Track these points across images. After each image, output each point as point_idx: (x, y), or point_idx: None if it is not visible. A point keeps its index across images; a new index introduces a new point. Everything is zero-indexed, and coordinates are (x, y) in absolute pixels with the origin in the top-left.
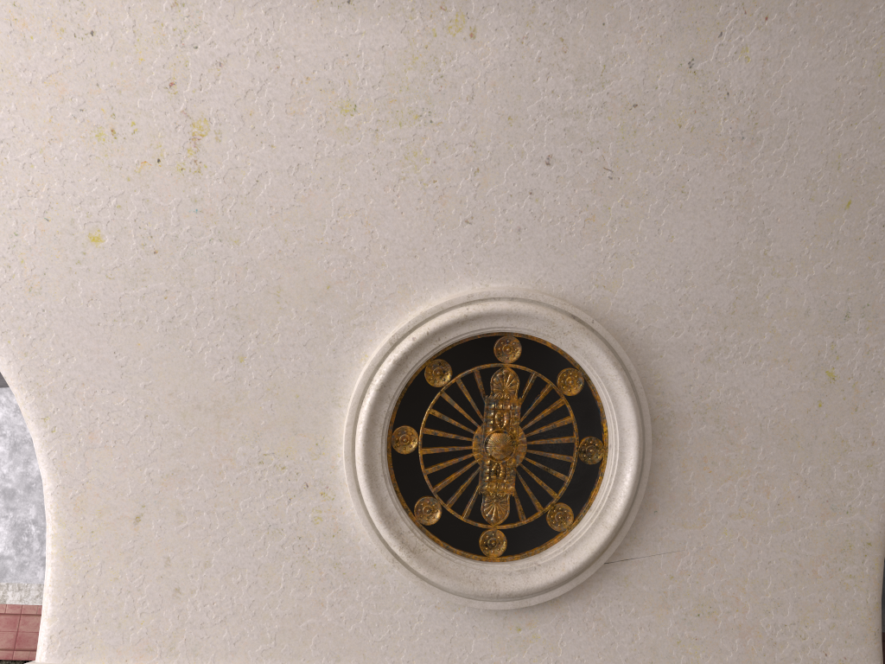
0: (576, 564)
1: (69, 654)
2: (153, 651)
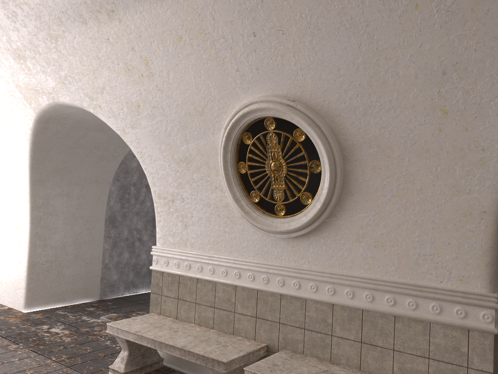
0: (307, 219)
1: (162, 244)
2: (181, 245)
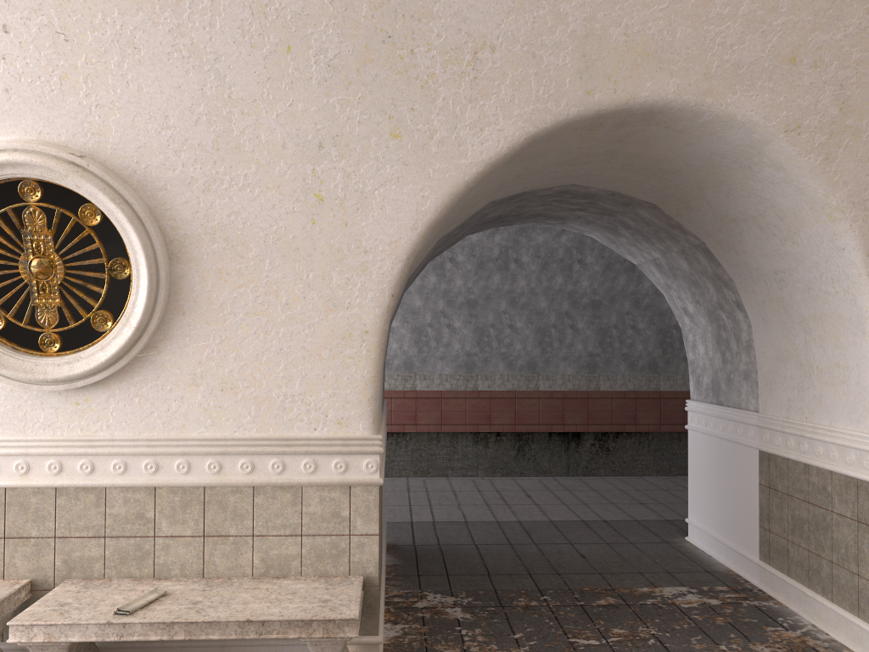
0: (108, 356)
1: None
2: None
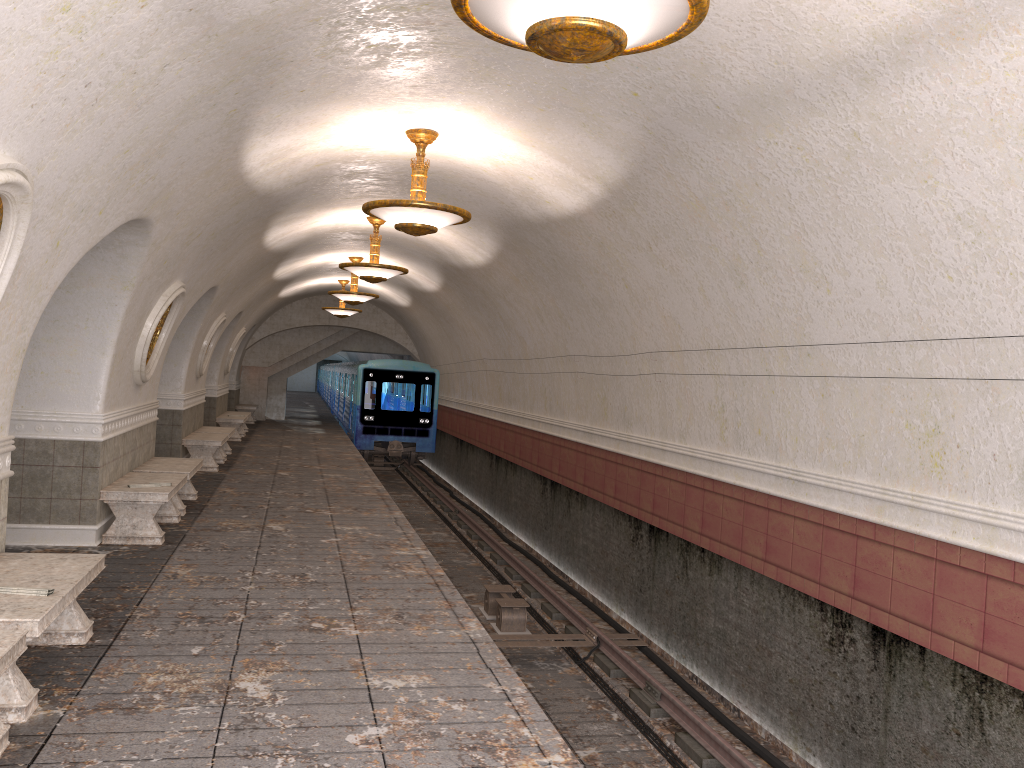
0: None
1: None
2: None
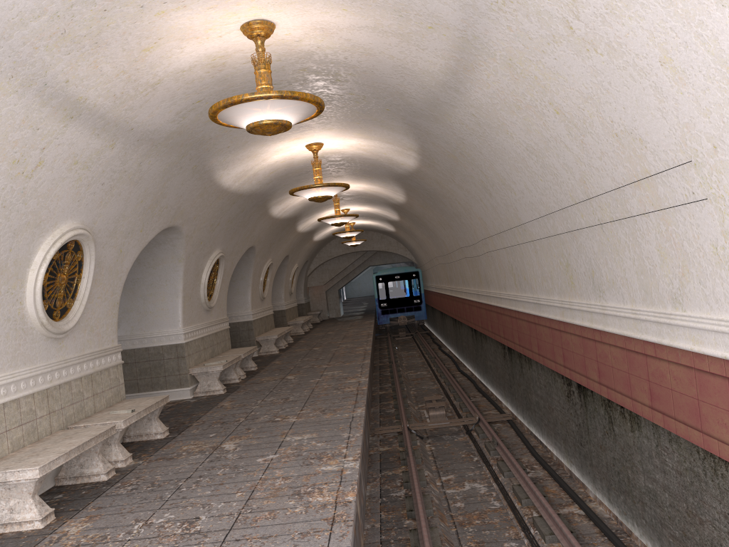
0: (78, 318)
1: None
2: None
